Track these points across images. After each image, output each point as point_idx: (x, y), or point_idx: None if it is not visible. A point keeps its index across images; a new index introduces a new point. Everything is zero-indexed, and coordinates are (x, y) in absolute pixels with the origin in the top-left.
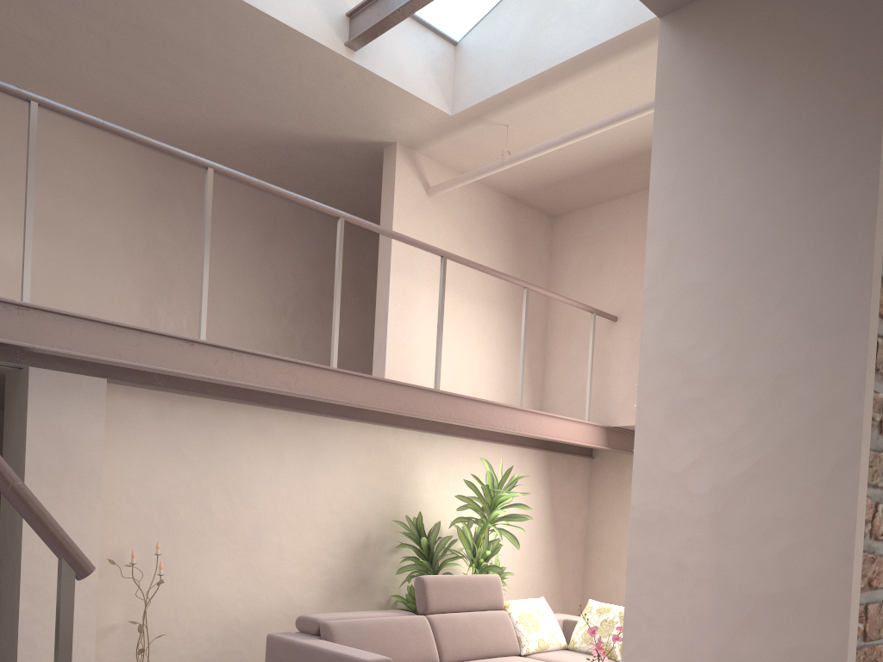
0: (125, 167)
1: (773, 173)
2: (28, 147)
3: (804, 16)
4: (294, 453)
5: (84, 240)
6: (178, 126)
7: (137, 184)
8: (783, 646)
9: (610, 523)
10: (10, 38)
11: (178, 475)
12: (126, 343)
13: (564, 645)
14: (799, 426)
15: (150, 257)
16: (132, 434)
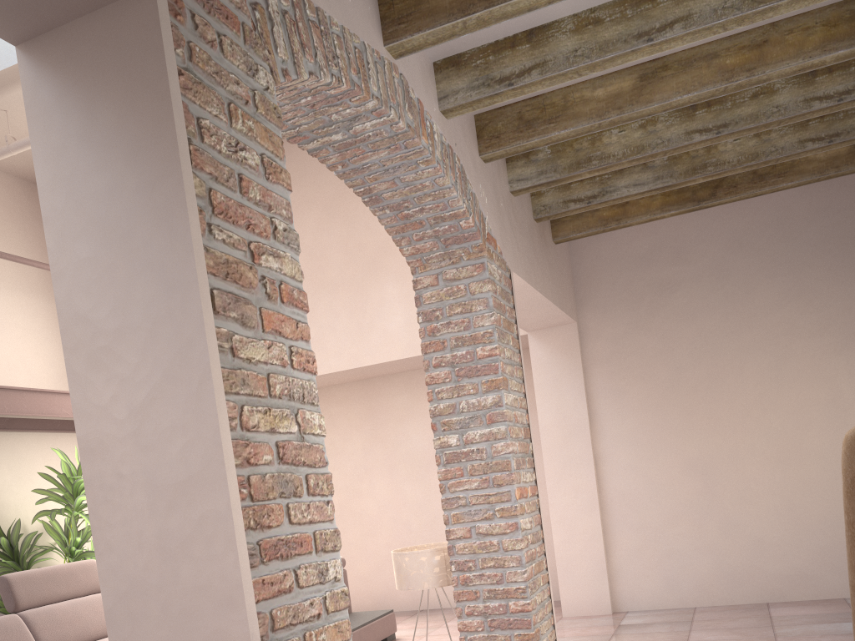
0: None
1: (119, 173)
2: None
3: (115, 57)
4: None
5: None
6: None
7: None
8: (195, 516)
9: None
10: None
11: None
12: None
13: None
14: (173, 357)
15: None
16: None
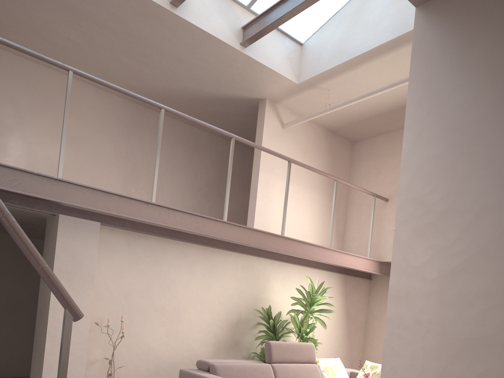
0: (118, 111)
1: (480, 91)
2: (66, 95)
3: (501, 1)
4: (200, 269)
5: (94, 149)
6: (147, 88)
7: (124, 119)
8: (479, 370)
9: (380, 318)
10: (61, 40)
11: (136, 277)
12: (111, 202)
13: None
14: (492, 238)
15: (128, 159)
16: (112, 253)
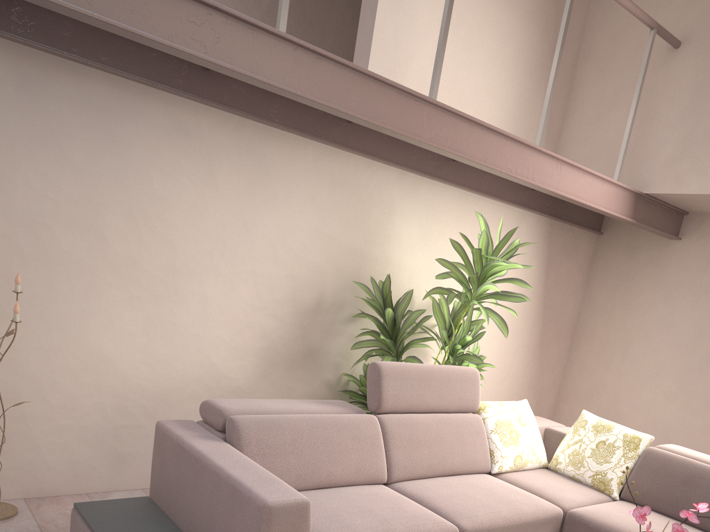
0: None
1: None
2: None
3: None
4: (230, 175)
5: None
6: None
7: None
8: None
9: (608, 314)
10: None
11: (55, 182)
12: None
13: (544, 463)
14: None
15: None
16: None
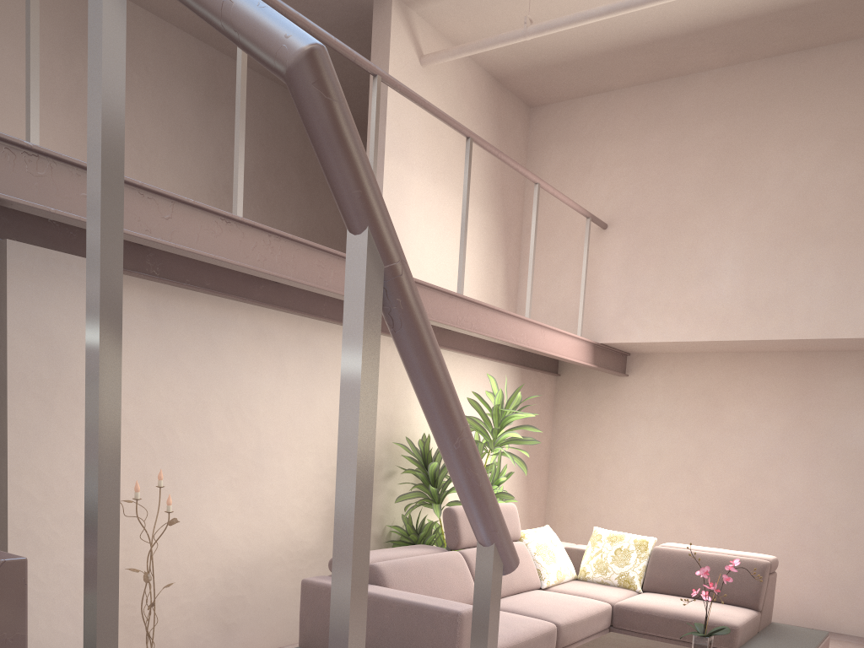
0: None
1: None
2: None
3: None
4: (295, 364)
5: None
6: None
7: (54, 10)
8: None
9: (578, 444)
10: None
11: (176, 388)
12: (155, 214)
13: (575, 575)
14: None
15: (74, 109)
16: (123, 335)
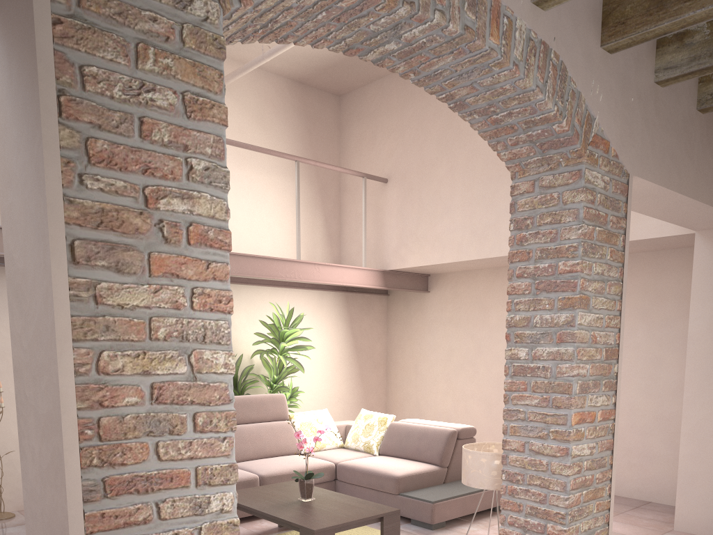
0: None
1: (20, 125)
2: None
3: (16, 11)
4: None
5: None
6: None
7: None
8: (51, 447)
9: (402, 347)
10: None
11: None
12: None
13: (340, 444)
14: (41, 302)
15: None
16: None
